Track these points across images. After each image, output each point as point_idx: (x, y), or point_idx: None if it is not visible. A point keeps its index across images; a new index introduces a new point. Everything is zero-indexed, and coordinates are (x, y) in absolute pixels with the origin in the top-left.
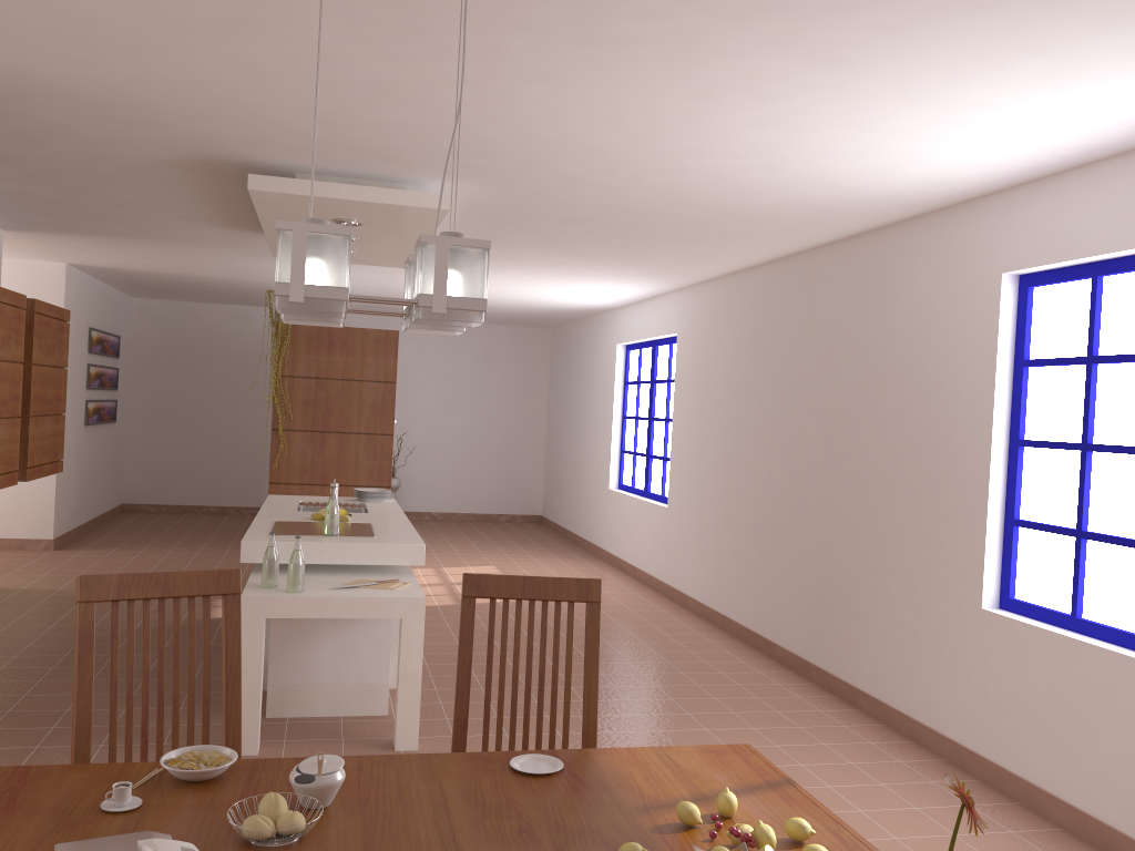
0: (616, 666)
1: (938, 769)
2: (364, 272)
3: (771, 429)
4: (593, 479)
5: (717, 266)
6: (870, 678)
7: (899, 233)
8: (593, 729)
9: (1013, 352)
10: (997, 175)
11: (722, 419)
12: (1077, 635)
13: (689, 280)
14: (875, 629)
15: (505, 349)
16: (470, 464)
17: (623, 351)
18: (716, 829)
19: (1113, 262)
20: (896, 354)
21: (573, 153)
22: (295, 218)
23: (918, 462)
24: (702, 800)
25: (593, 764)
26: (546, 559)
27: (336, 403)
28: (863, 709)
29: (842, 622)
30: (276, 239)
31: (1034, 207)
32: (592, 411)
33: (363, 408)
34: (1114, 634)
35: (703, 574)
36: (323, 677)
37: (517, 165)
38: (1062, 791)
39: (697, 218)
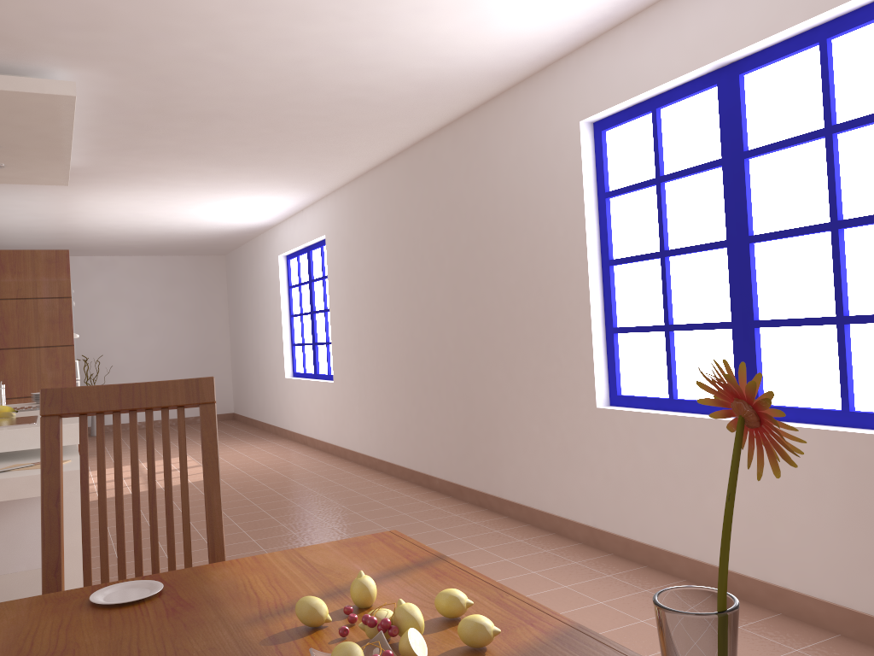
0: (297, 516)
1: (578, 551)
2: (31, 202)
3: (410, 296)
4: (272, 372)
5: (350, 167)
6: (513, 488)
7: (493, 108)
8: (220, 547)
9: (596, 188)
10: (566, 32)
11: (369, 298)
12: (677, 413)
13: (329, 186)
14: (512, 446)
15: (187, 276)
16: (166, 377)
17: (284, 261)
18: (350, 624)
19: (667, 94)
20: (502, 209)
21: (185, 20)
22: None
23: (530, 296)
24: (335, 595)
25: (205, 580)
26: (237, 444)
27: (12, 321)
28: (511, 515)
29: (485, 445)
30: None
31: (599, 60)
32: (265, 316)
33: (40, 323)
34: (706, 406)
35: (368, 431)
36: None
37: (134, 41)
38: (681, 548)
39: (321, 107)
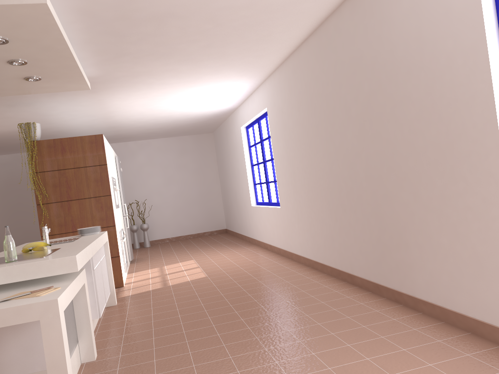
0: (253, 311)
1: None
2: (82, 107)
3: (327, 141)
4: (244, 203)
5: (276, 52)
6: (425, 289)
7: None
8: None
9: (495, 11)
10: None
11: (298, 146)
12: None
13: (265, 72)
14: (422, 254)
15: (191, 147)
16: (184, 209)
17: (245, 130)
18: None
19: None
20: (398, 55)
21: None
22: None
23: (431, 125)
24: None
25: None
26: (225, 250)
27: (73, 183)
28: (425, 312)
29: (397, 253)
30: None
31: None
32: (237, 167)
33: (89, 182)
34: None
35: (305, 241)
36: (12, 371)
37: None
38: None
39: None
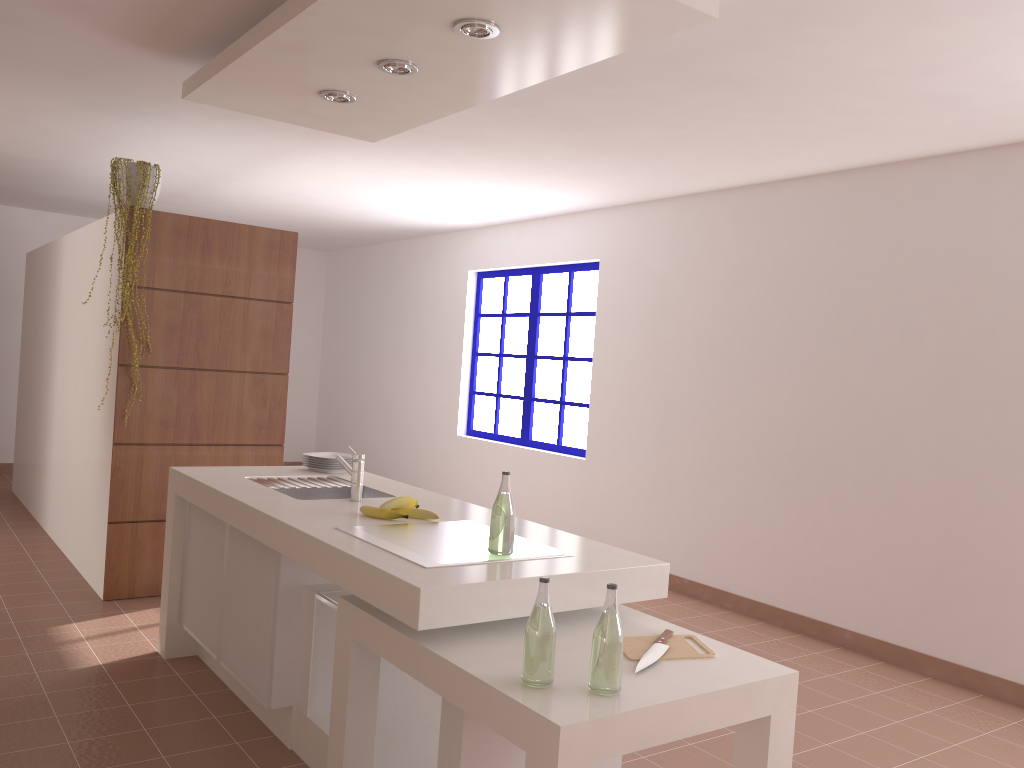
0: None
1: None
2: (222, 150)
3: (817, 373)
4: (423, 423)
5: (728, 178)
6: None
7: None
8: None
9: None
10: None
11: (703, 360)
12: None
13: (644, 197)
14: None
15: None
16: None
17: (474, 279)
18: None
19: None
20: None
21: None
22: (391, 8)
23: None
24: None
25: None
26: None
27: (213, 329)
28: None
29: (990, 606)
30: (257, 59)
31: None
32: (418, 346)
33: (249, 337)
34: None
35: (667, 539)
36: None
37: None
38: None
39: (892, 98)
